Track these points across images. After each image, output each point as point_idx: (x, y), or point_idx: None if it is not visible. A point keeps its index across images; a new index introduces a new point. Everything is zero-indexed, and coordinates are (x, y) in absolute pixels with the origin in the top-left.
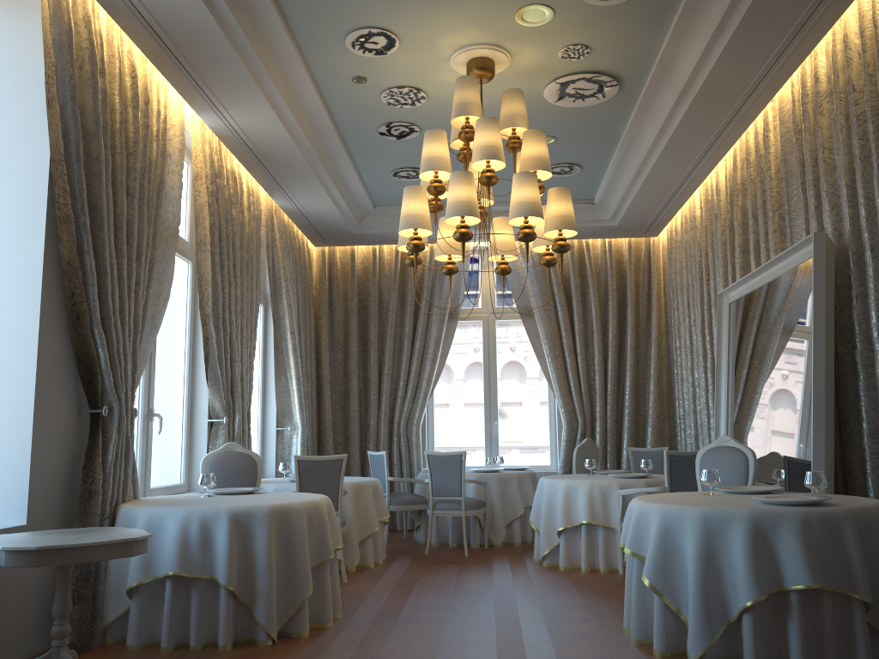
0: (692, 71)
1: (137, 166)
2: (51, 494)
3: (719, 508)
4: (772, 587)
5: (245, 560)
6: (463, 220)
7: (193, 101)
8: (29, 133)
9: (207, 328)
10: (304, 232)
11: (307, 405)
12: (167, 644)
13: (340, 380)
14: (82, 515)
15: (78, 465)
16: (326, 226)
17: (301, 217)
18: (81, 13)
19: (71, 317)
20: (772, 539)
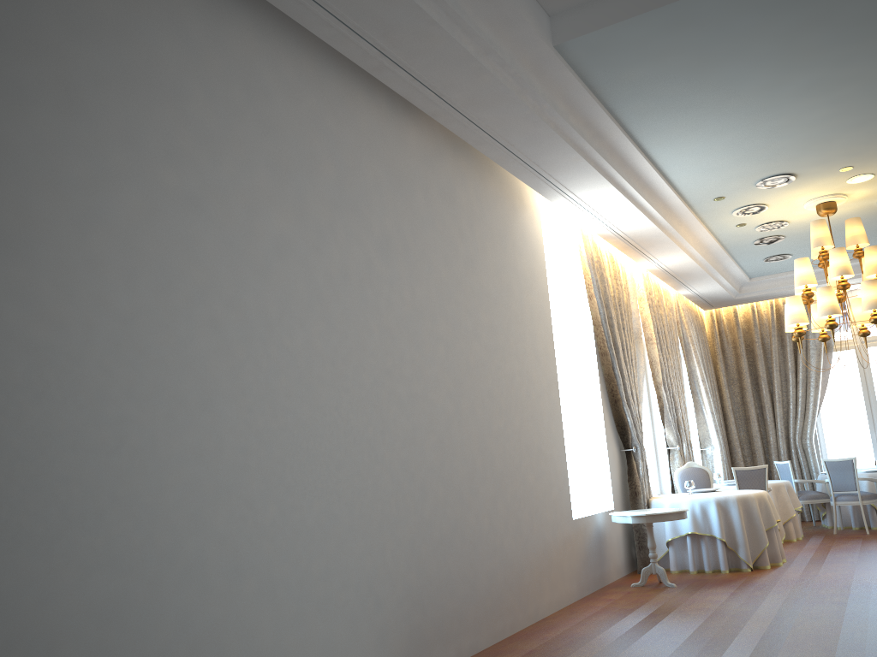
0: None
1: (623, 312)
2: (618, 494)
3: None
4: None
5: (727, 526)
6: (830, 316)
7: (638, 260)
8: (579, 312)
9: (659, 390)
10: (697, 304)
11: (720, 430)
12: (693, 569)
13: (739, 408)
14: (634, 504)
15: (623, 479)
16: (714, 298)
17: (696, 297)
18: (592, 243)
19: (611, 402)
20: None
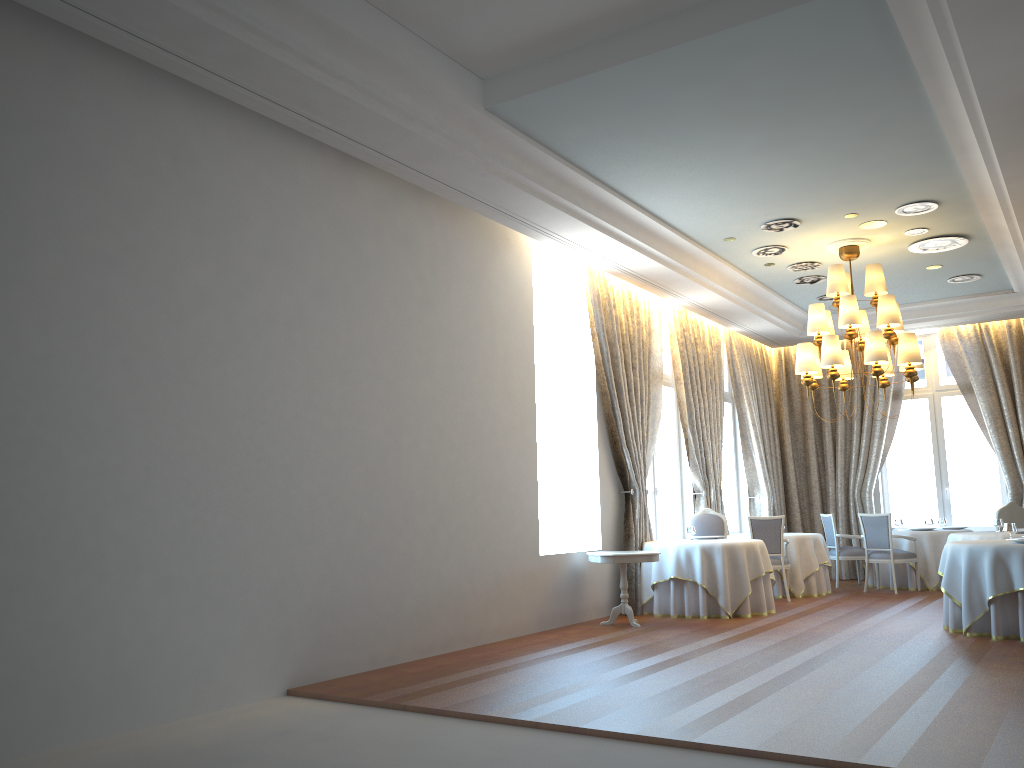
0: (1010, 233)
1: (636, 351)
2: (610, 535)
3: (978, 544)
4: (1008, 590)
5: (710, 572)
6: (832, 365)
7: (664, 296)
8: (583, 350)
9: (686, 433)
10: (759, 341)
11: (772, 478)
12: (673, 614)
13: (802, 456)
14: (626, 546)
15: (621, 521)
16: (775, 336)
17: (753, 334)
18: (602, 280)
19: (611, 443)
20: (1007, 562)
